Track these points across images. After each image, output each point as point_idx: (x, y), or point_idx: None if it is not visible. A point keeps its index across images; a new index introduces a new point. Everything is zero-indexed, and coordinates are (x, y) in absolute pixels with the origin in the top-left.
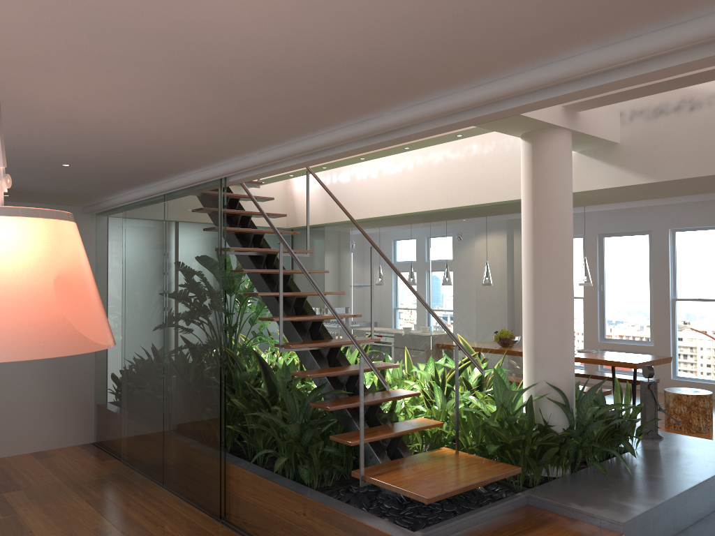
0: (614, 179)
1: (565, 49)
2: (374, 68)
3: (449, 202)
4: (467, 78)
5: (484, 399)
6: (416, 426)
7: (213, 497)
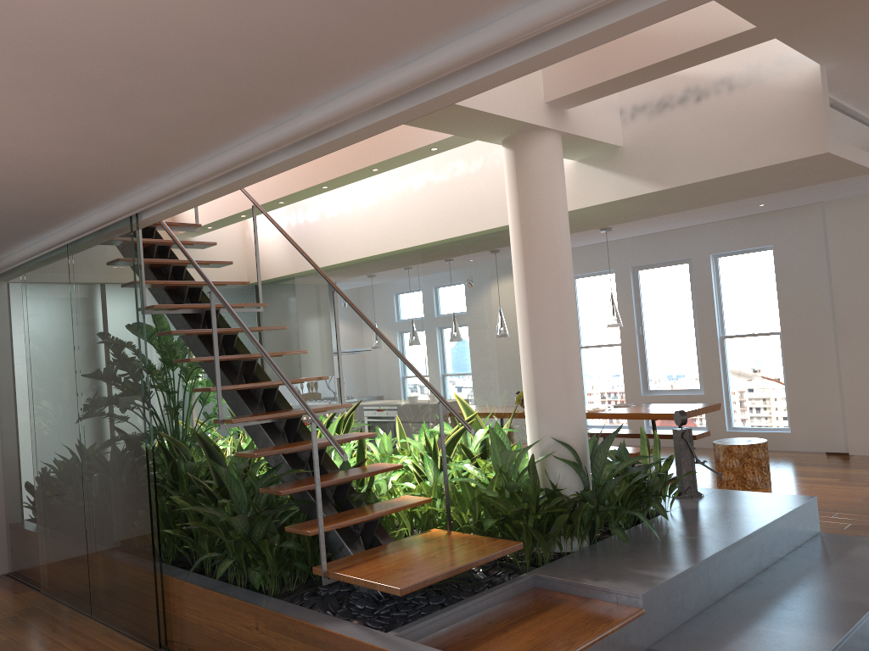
0: (620, 190)
1: (490, 7)
2: (263, 45)
3: (436, 234)
4: (386, 55)
5: (488, 468)
6: (396, 506)
7: (150, 622)
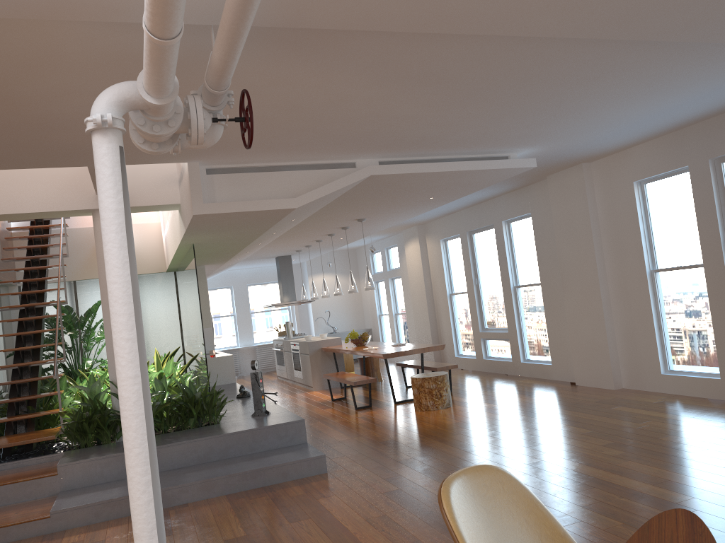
0: (183, 229)
1: None
2: None
3: (174, 248)
4: None
5: None
6: (36, 413)
7: None
